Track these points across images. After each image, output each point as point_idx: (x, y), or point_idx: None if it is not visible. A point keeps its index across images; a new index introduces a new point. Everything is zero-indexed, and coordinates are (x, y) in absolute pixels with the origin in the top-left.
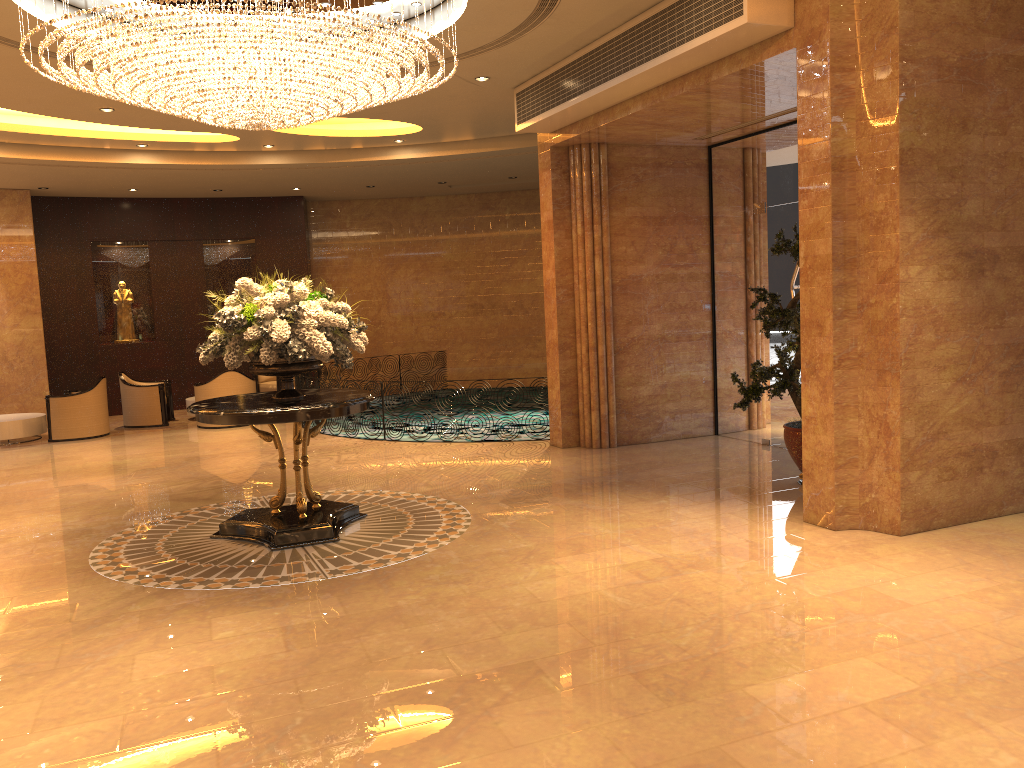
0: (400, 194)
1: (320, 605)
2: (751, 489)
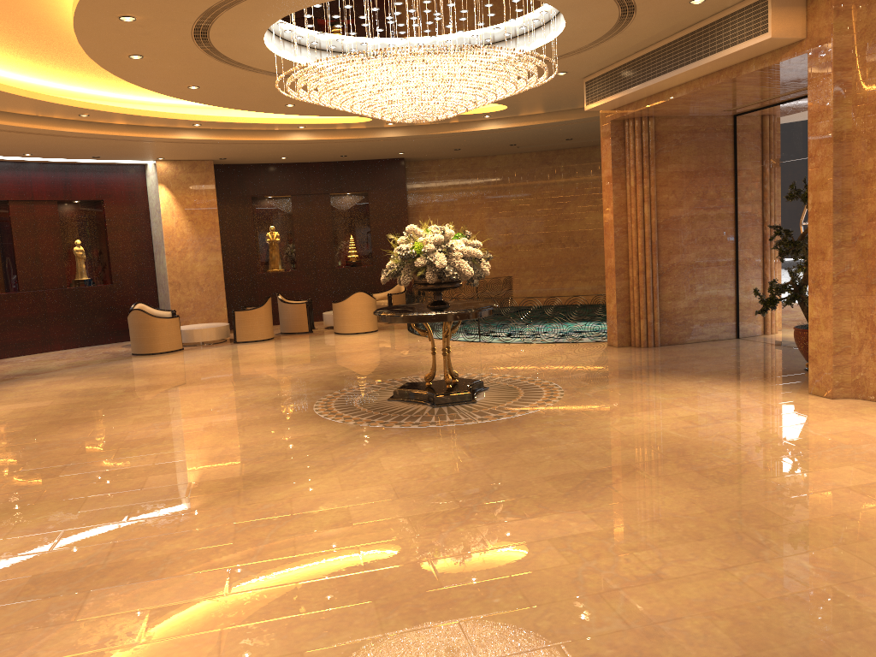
0: (477, 154)
1: (481, 436)
2: (768, 374)
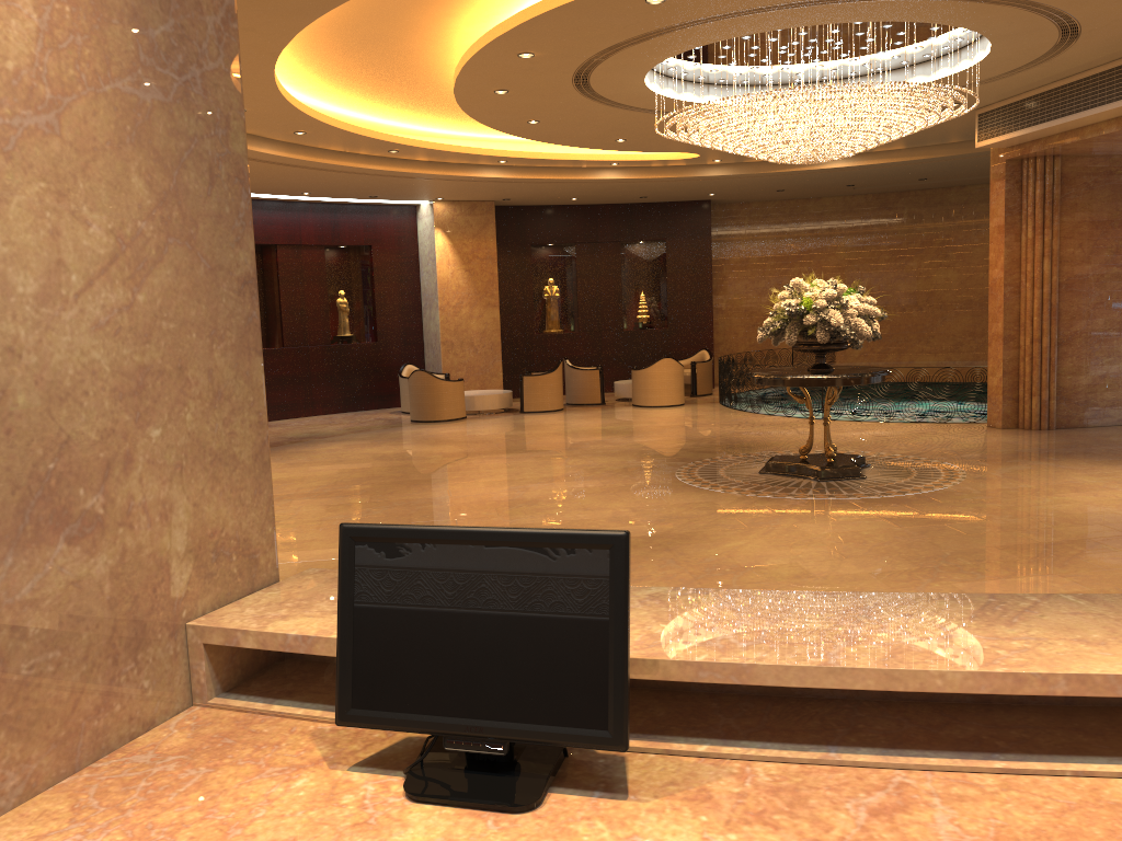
0: (800, 196)
1: (895, 509)
2: None
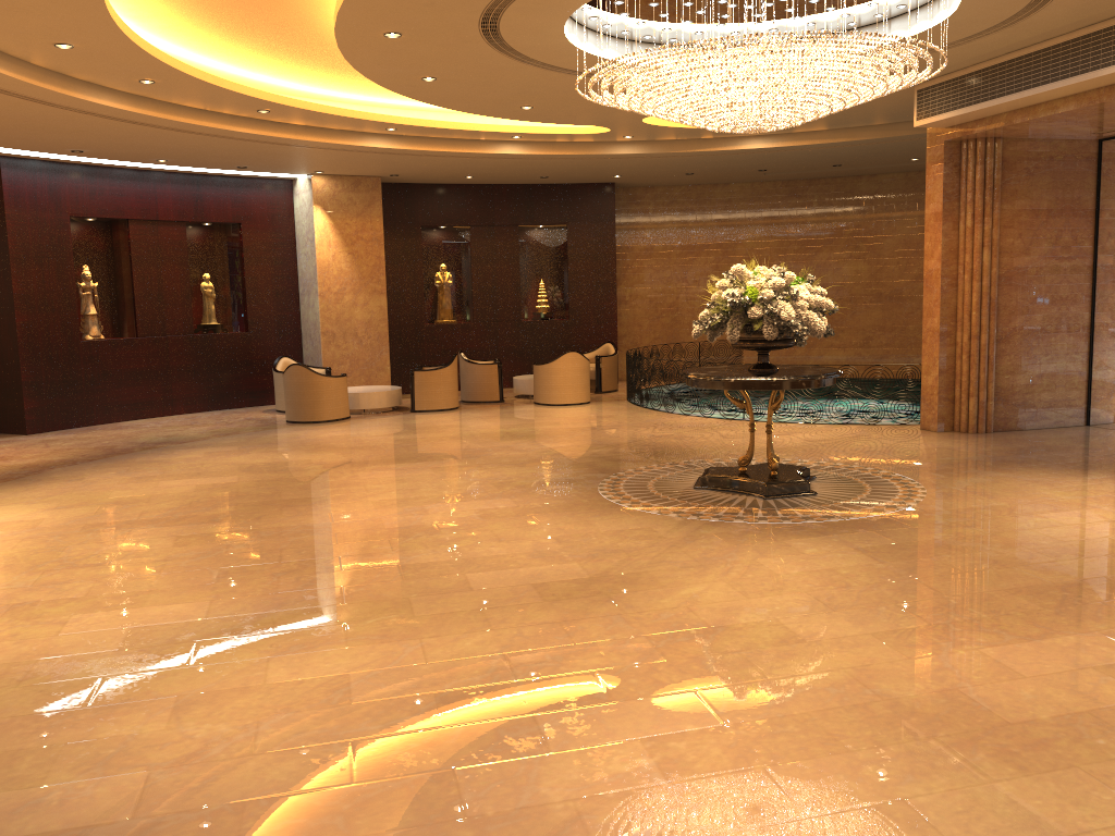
0: (707, 181)
1: (865, 536)
2: None
